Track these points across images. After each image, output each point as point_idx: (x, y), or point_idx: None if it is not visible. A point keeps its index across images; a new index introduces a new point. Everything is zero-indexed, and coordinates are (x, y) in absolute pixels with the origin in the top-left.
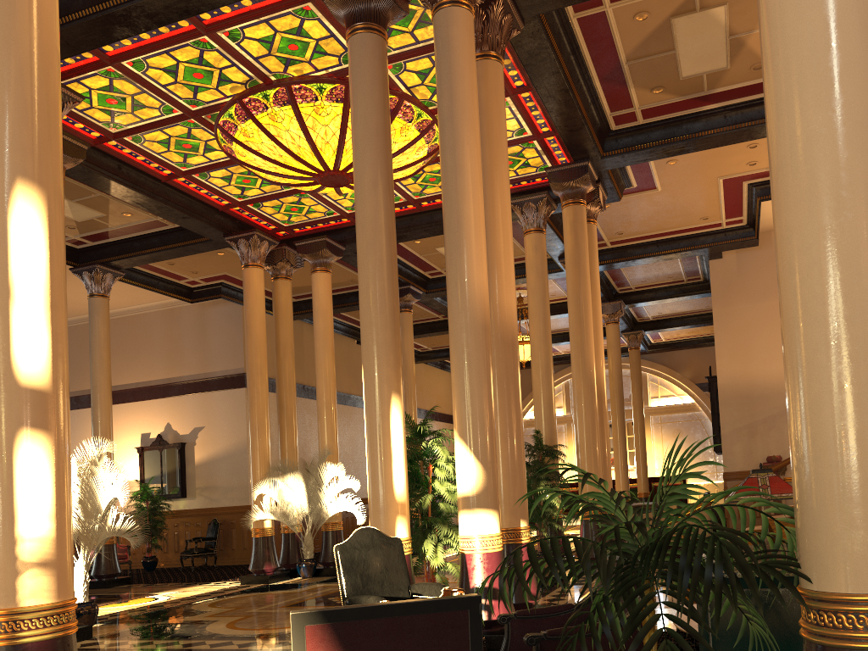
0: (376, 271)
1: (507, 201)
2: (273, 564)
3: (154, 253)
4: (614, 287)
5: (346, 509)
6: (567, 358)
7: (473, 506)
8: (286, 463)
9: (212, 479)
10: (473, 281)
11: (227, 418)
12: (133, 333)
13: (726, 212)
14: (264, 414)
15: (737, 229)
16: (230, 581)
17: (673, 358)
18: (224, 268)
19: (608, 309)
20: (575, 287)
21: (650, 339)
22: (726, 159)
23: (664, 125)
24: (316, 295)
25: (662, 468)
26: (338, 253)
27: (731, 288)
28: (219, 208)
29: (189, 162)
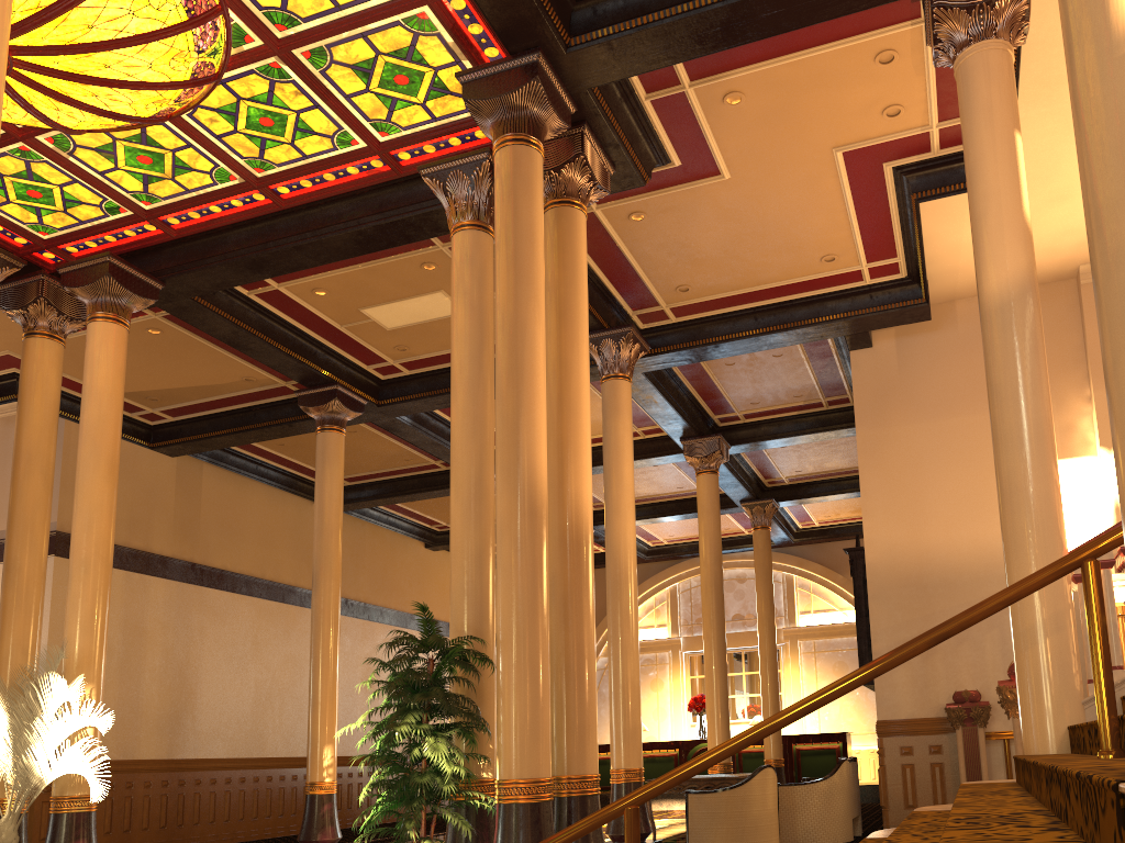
0: None
1: None
2: None
3: None
4: (709, 414)
5: (74, 770)
6: (673, 551)
7: None
8: None
9: None
10: None
11: None
12: None
13: (864, 244)
14: None
15: (891, 286)
16: None
17: (833, 552)
18: None
19: (699, 450)
20: (508, 305)
21: (795, 521)
22: (841, 97)
23: None
24: (88, 362)
25: (817, 722)
26: (145, 291)
27: (889, 397)
28: None
29: None
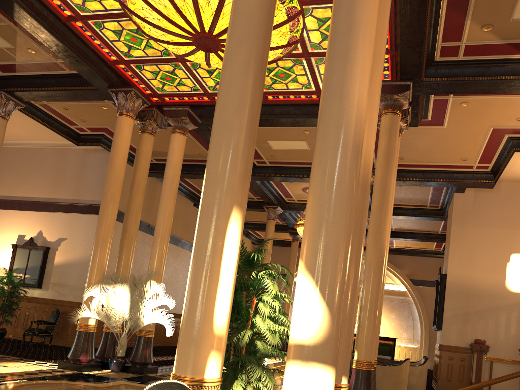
0: (243, 68)
1: (384, 47)
2: (88, 356)
3: (50, 91)
4: None
5: (159, 322)
6: None
7: (309, 358)
8: (118, 275)
9: (64, 278)
10: (355, 95)
11: (86, 235)
12: (30, 160)
13: (480, 157)
14: (109, 233)
15: (482, 173)
16: (50, 363)
17: (397, 259)
18: (106, 122)
19: None
20: (383, 178)
21: None
22: (504, 111)
23: (477, 64)
24: (171, 150)
25: None
26: (195, 123)
27: (467, 215)
28: (107, 62)
29: (87, 6)
